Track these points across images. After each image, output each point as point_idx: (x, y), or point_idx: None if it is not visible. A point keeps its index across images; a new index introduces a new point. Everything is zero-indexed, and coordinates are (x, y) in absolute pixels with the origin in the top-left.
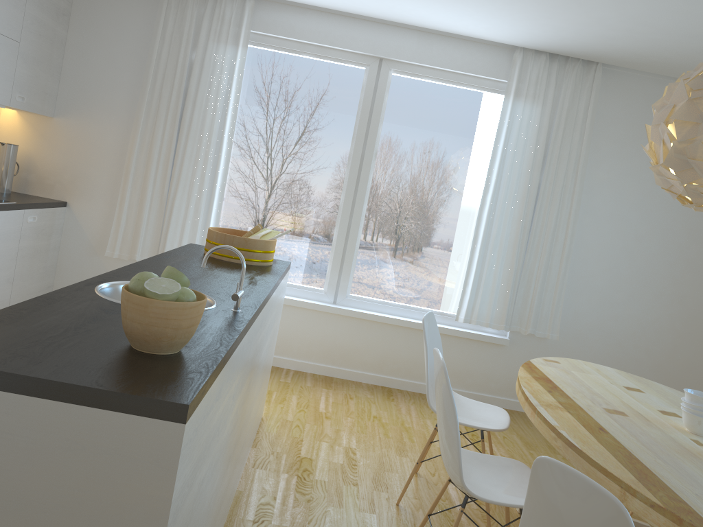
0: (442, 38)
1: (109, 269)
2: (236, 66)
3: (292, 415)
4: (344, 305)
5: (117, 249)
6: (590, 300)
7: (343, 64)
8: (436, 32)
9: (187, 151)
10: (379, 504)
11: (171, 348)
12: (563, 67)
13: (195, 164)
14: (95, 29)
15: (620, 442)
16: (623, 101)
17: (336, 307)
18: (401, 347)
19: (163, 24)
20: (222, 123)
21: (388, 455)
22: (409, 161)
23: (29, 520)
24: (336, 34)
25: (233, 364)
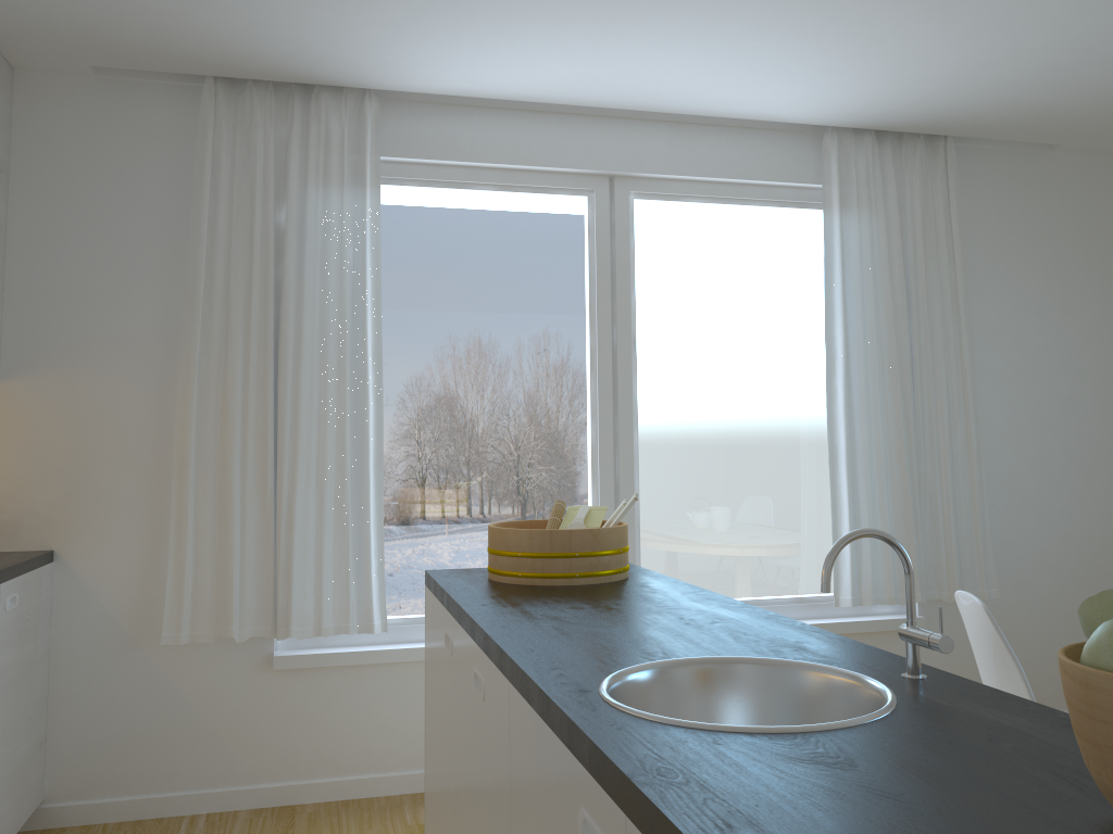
0: (706, 128)
1: (168, 671)
2: (367, 224)
3: None
4: None
5: (186, 624)
6: (1022, 518)
7: (548, 195)
8: (696, 120)
9: (302, 398)
10: None
11: None
12: (898, 151)
13: (321, 419)
14: (66, 192)
15: None
16: (991, 192)
17: None
18: None
19: (210, 165)
20: (356, 332)
21: None
22: (691, 344)
23: None
24: (531, 144)
25: None
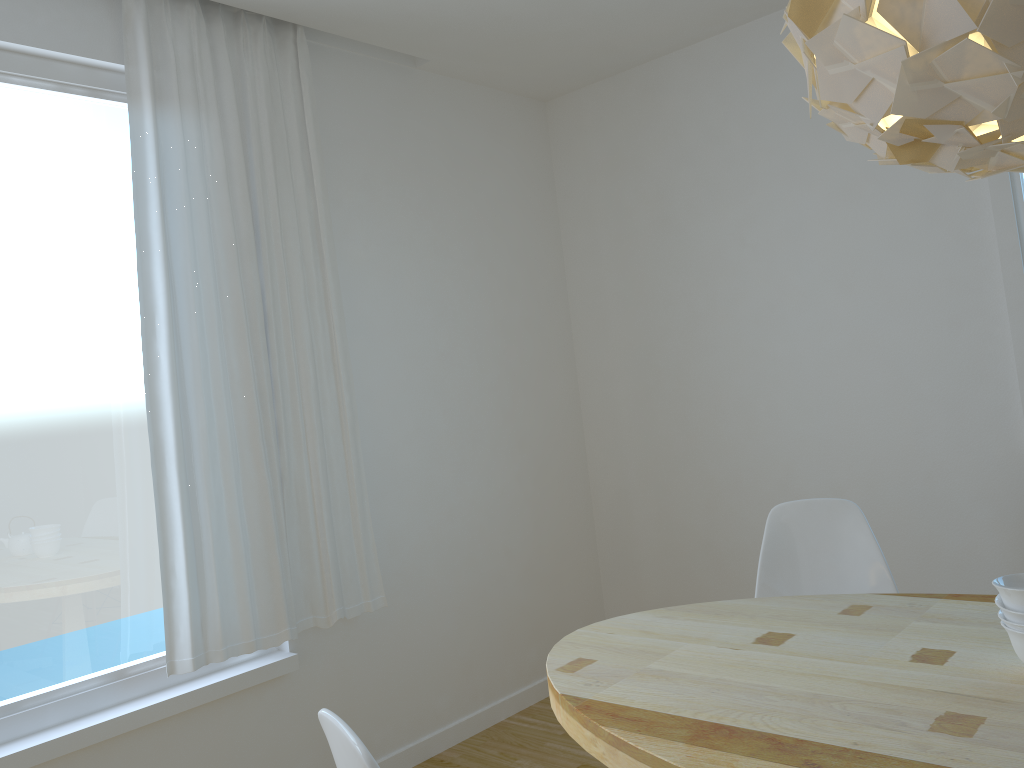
0: None
1: None
2: None
3: None
4: None
5: None
6: (407, 499)
7: None
8: None
9: None
10: None
11: None
12: (235, 35)
13: None
14: None
15: None
16: (353, 106)
17: None
18: None
19: None
20: None
21: None
22: None
23: None
24: None
25: None
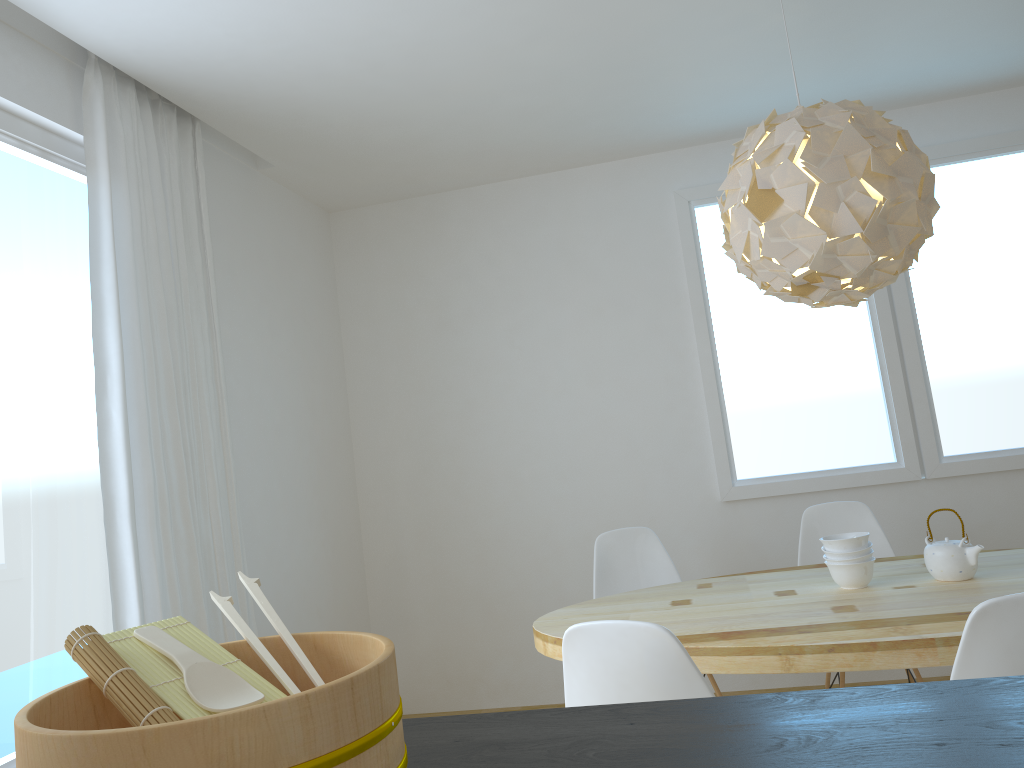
0: None
1: None
2: None
3: None
4: None
5: None
6: (260, 562)
7: None
8: None
9: None
10: None
11: None
12: (153, 121)
13: None
14: None
15: None
16: (221, 197)
17: None
18: None
19: None
20: None
21: None
22: None
23: None
24: None
25: None
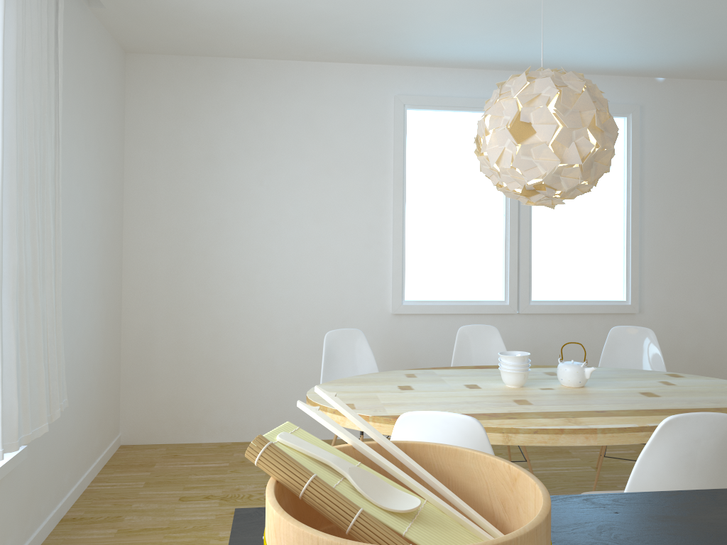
0: None
1: None
2: None
3: None
4: None
5: None
6: (64, 329)
7: None
8: None
9: None
10: None
11: None
12: None
13: None
14: None
15: (620, 409)
16: (65, 26)
17: None
18: None
19: None
20: None
21: None
22: None
23: None
24: None
25: None
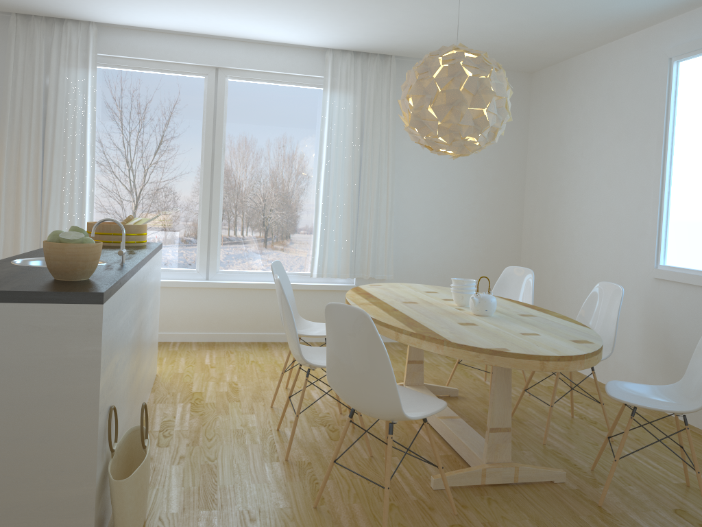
0: (265, 46)
1: None
2: (89, 86)
3: (182, 369)
4: (216, 280)
5: None
6: (414, 244)
7: (185, 75)
8: (260, 42)
9: (54, 166)
10: (257, 408)
11: (84, 276)
12: (366, 61)
13: (63, 176)
14: None
15: (404, 313)
16: None
17: (209, 281)
18: (269, 307)
19: (14, 55)
20: (83, 137)
21: (264, 382)
22: (253, 151)
23: (11, 379)
24: (174, 51)
25: (126, 292)
